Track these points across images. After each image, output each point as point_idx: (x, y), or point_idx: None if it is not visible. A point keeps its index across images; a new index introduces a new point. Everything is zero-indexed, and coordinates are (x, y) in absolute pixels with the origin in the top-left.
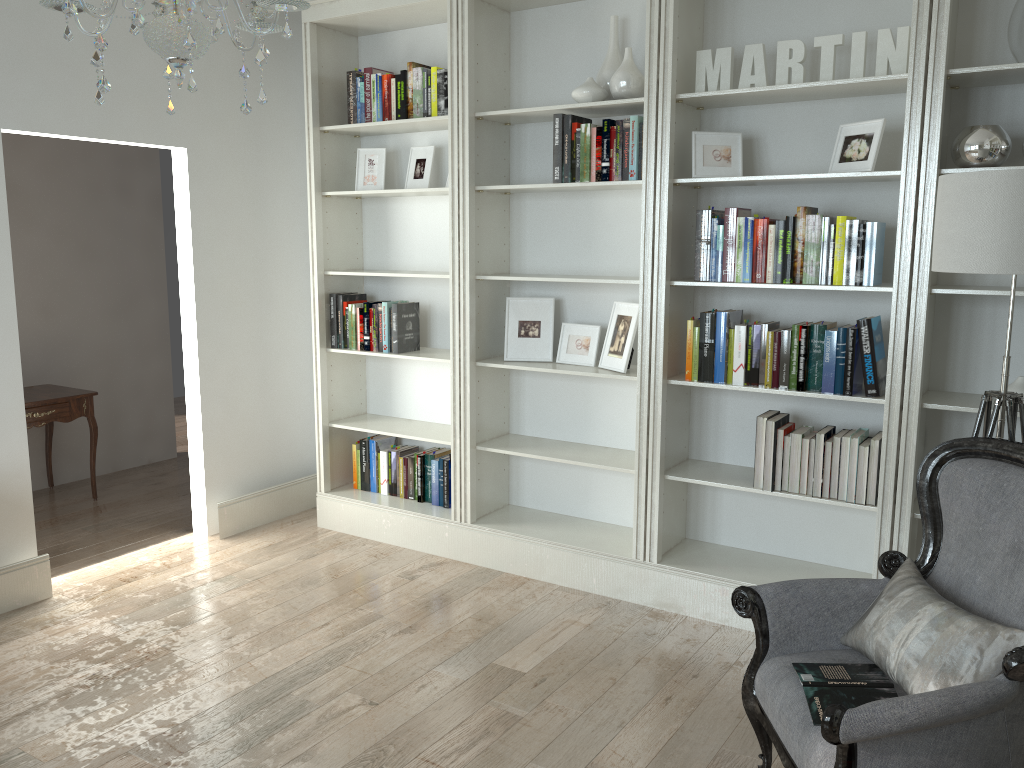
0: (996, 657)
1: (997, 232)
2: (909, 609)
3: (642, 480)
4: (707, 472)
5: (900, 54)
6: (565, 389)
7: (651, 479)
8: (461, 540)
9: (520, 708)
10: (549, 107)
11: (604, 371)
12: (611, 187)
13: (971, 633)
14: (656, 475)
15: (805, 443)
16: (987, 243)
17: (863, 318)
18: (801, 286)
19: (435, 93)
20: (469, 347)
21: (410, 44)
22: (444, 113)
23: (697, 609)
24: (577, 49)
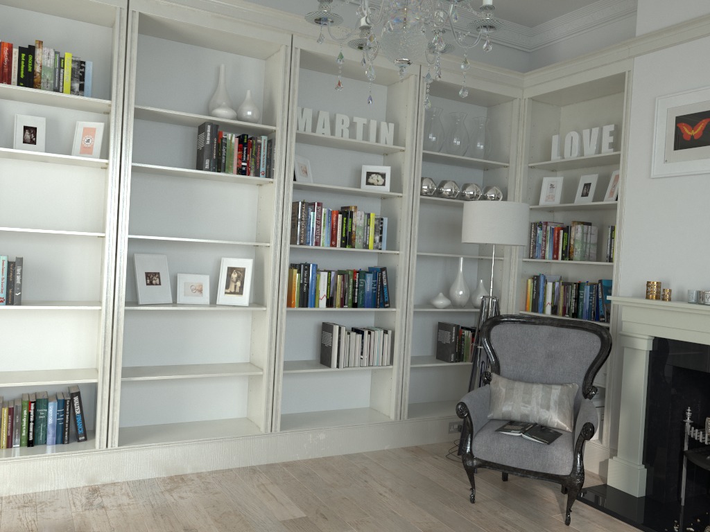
0: (572, 395)
1: (513, 227)
2: (527, 389)
3: (271, 376)
4: (291, 366)
5: (390, 136)
6: (164, 325)
7: (277, 374)
8: (108, 464)
9: (347, 530)
10: (202, 116)
11: (231, 306)
12: (230, 179)
13: (561, 389)
14: (281, 371)
15: (356, 337)
16: (510, 231)
17: (372, 267)
18: (358, 249)
19: (69, 75)
20: (125, 294)
21: (7, 19)
22: (78, 94)
23: (306, 453)
24: (183, 76)
